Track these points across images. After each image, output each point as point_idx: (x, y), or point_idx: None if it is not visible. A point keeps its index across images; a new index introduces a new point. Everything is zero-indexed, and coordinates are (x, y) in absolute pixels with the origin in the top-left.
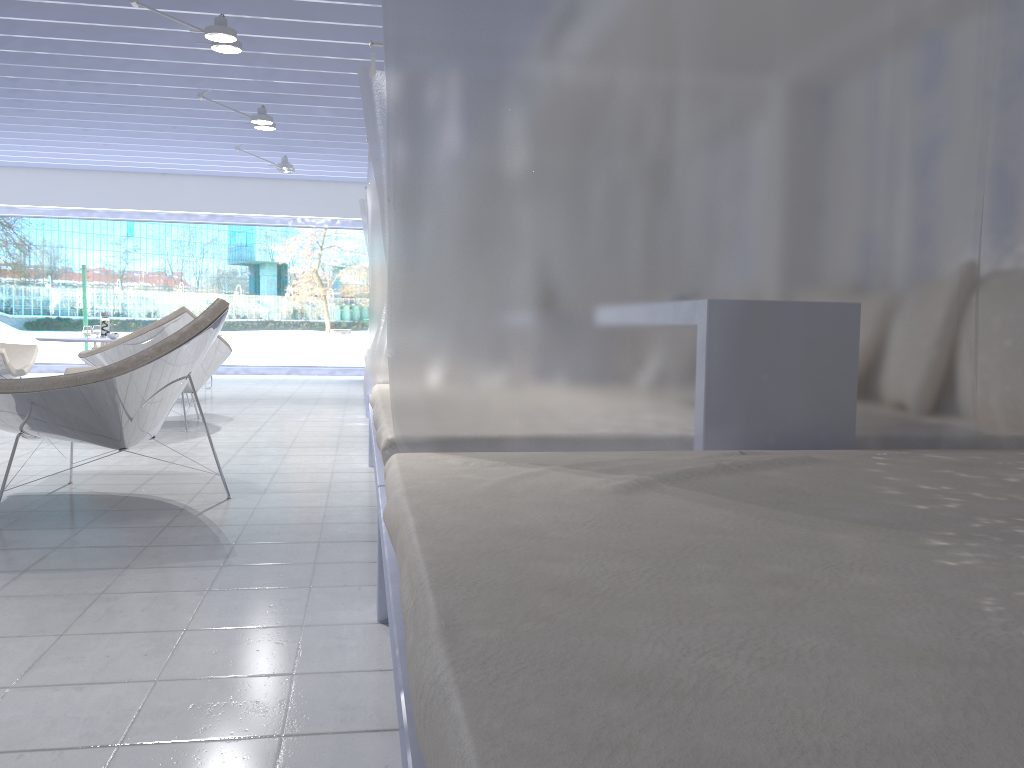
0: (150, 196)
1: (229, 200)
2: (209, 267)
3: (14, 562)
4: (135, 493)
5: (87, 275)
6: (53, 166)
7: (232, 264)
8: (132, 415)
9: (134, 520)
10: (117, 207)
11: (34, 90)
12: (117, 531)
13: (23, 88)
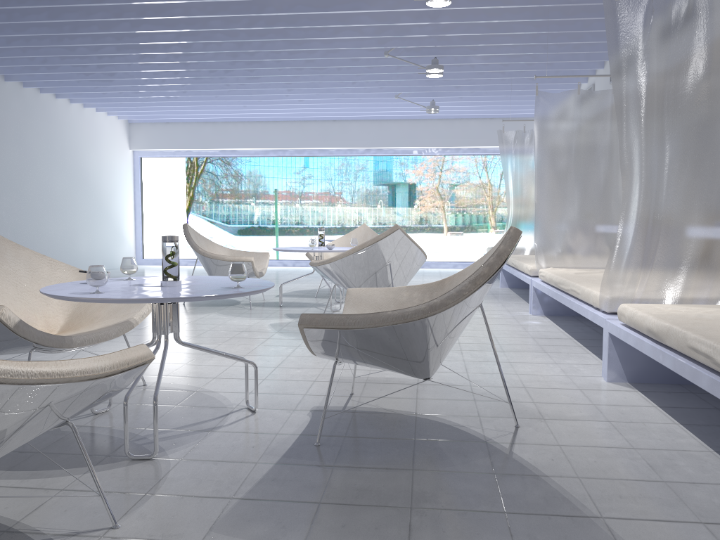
0: (325, 137)
1: (380, 137)
2: (360, 188)
3: (384, 534)
4: (420, 412)
5: (278, 196)
6: (260, 119)
7: (376, 185)
8: (441, 347)
9: (453, 459)
10: (302, 147)
11: (262, 61)
12: (451, 479)
13: (257, 59)
